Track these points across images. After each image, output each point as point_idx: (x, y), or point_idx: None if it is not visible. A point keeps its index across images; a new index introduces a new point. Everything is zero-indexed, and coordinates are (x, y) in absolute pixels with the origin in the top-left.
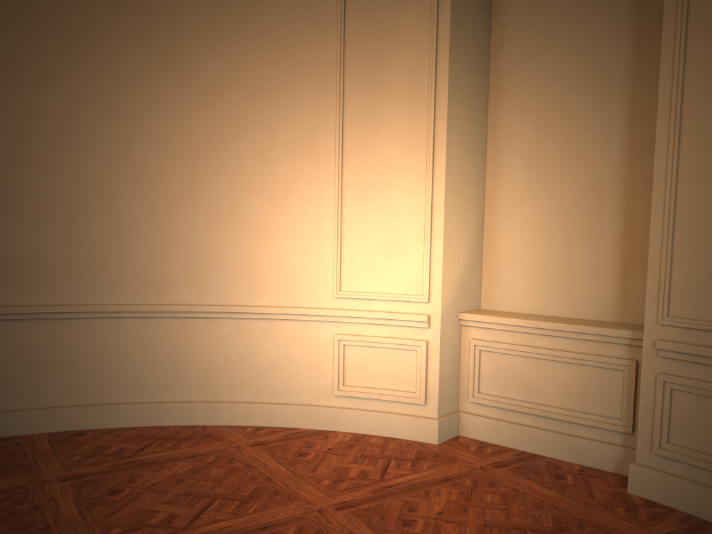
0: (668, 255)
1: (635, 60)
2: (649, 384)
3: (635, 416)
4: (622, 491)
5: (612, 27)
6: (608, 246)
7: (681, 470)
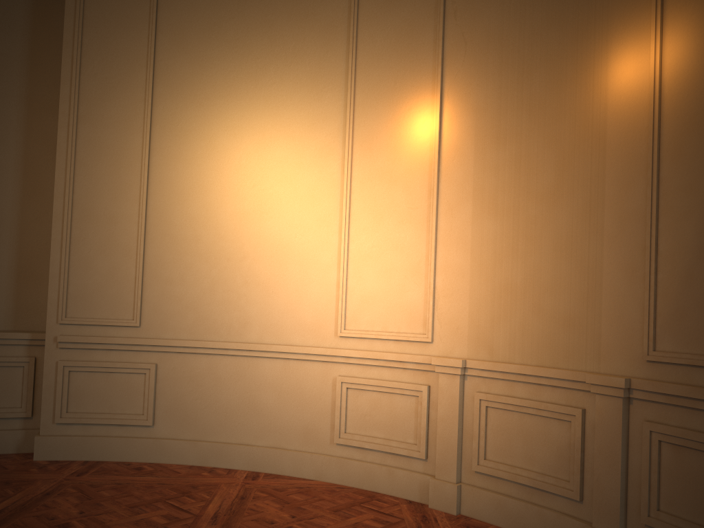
0: (66, 272)
1: (27, 121)
2: (51, 370)
3: (34, 403)
4: (29, 460)
5: (7, 90)
6: (3, 267)
7: (78, 430)
